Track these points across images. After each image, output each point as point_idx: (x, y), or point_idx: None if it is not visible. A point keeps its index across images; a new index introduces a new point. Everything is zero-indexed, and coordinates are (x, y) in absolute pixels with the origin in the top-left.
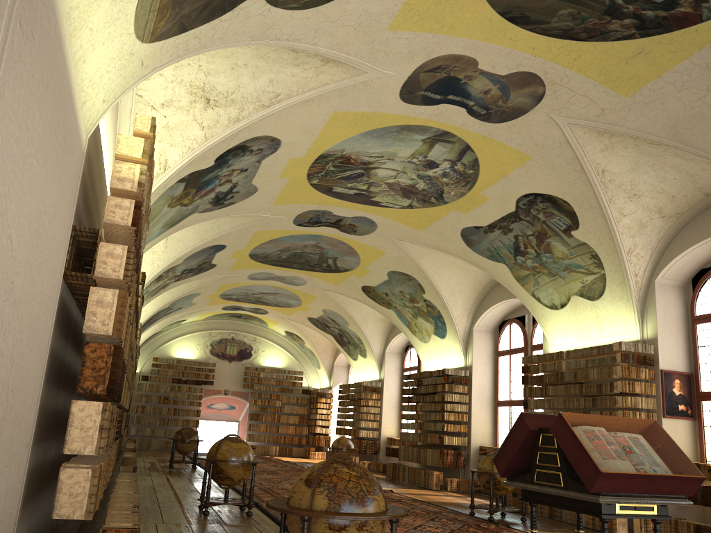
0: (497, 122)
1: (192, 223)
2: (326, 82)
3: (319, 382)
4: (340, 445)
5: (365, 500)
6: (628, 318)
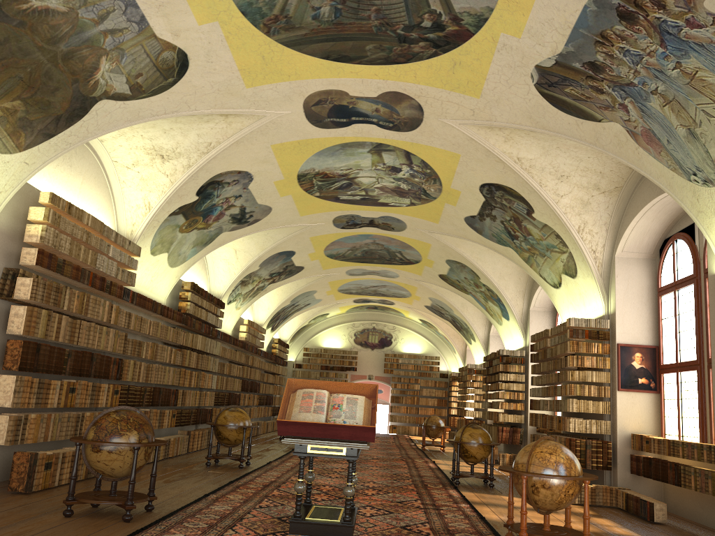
0: (409, 130)
1: (231, 239)
2: (240, 128)
3: (457, 366)
4: (429, 423)
5: (117, 434)
6: (596, 294)
